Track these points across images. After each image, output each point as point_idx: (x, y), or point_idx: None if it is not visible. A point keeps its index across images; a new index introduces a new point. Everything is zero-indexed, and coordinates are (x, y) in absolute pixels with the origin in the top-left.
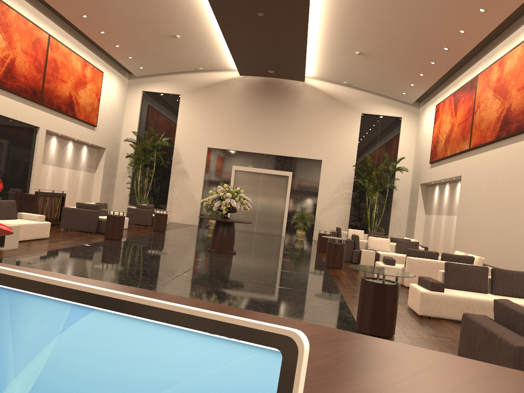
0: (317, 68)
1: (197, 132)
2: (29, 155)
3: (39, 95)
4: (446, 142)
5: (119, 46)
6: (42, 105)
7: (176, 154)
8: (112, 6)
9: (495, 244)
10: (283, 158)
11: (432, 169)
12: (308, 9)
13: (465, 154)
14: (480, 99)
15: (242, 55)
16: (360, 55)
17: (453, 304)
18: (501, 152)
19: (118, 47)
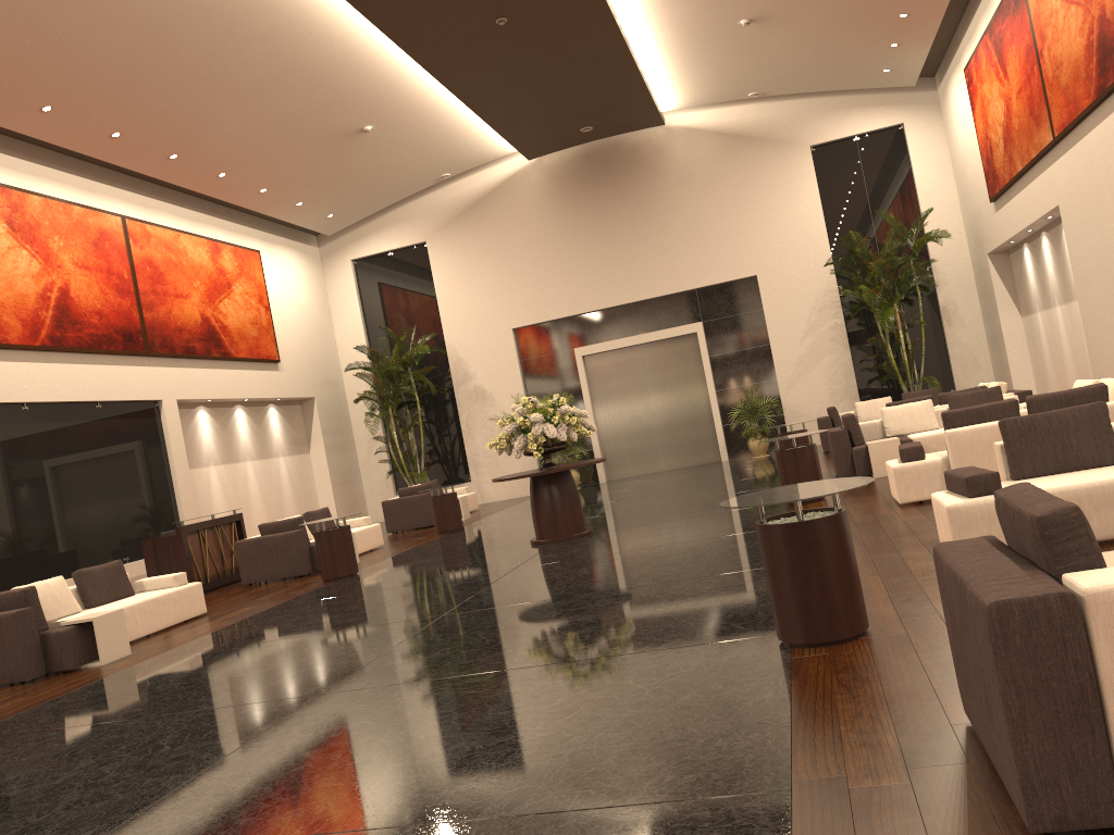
0: (679, 87)
1: (483, 304)
2: (159, 459)
3: (139, 339)
4: (1006, 142)
5: (268, 190)
6: (152, 356)
7: (456, 364)
8: (213, 117)
9: None
10: (673, 299)
11: (1000, 212)
12: None
13: (1052, 155)
14: (1041, 20)
15: (512, 117)
16: (751, 24)
17: None
18: None
19: (266, 192)
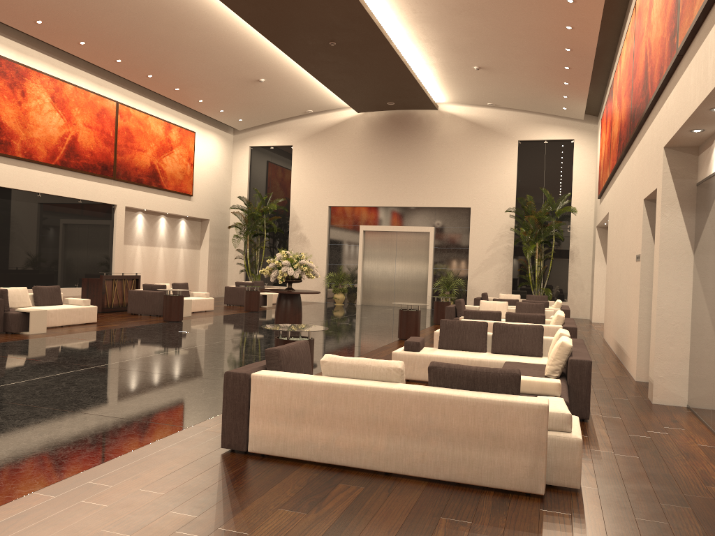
0: (445, 92)
1: (315, 188)
2: (108, 236)
3: (111, 170)
4: (603, 168)
5: (204, 101)
6: (117, 180)
7: (293, 218)
8: (173, 61)
9: (616, 298)
10: (421, 210)
11: (600, 205)
12: (379, 30)
13: (610, 184)
14: (613, 110)
15: (345, 90)
16: (481, 69)
17: (426, 364)
18: (620, 178)
19: (202, 102)
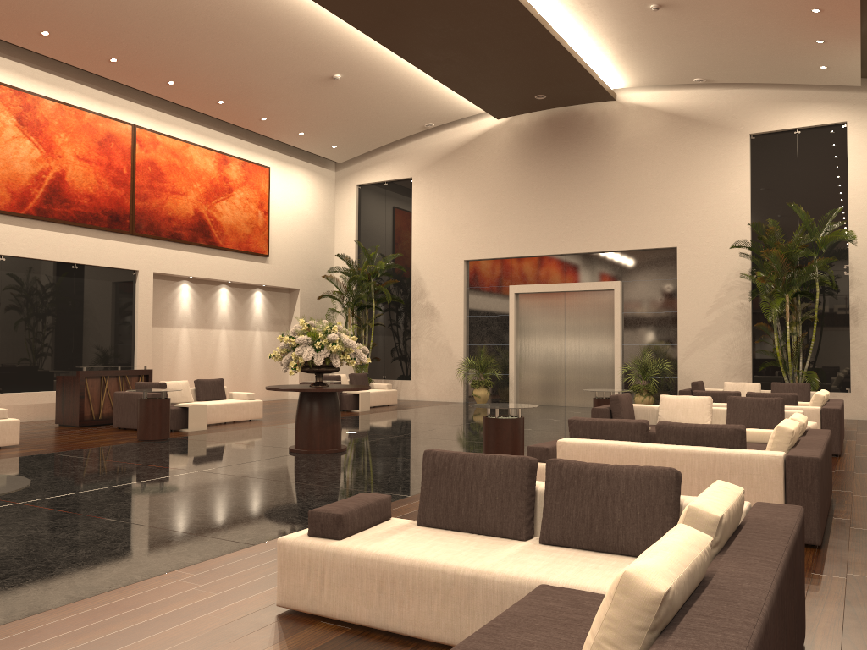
0: (621, 66)
1: (445, 236)
2: (126, 315)
3: (126, 221)
4: None
5: (268, 119)
6: (137, 236)
7: (417, 281)
8: (192, 54)
9: None
10: (600, 256)
11: None
12: None
13: None
14: None
15: (462, 79)
16: (663, 9)
17: (348, 577)
18: None
19: (267, 120)
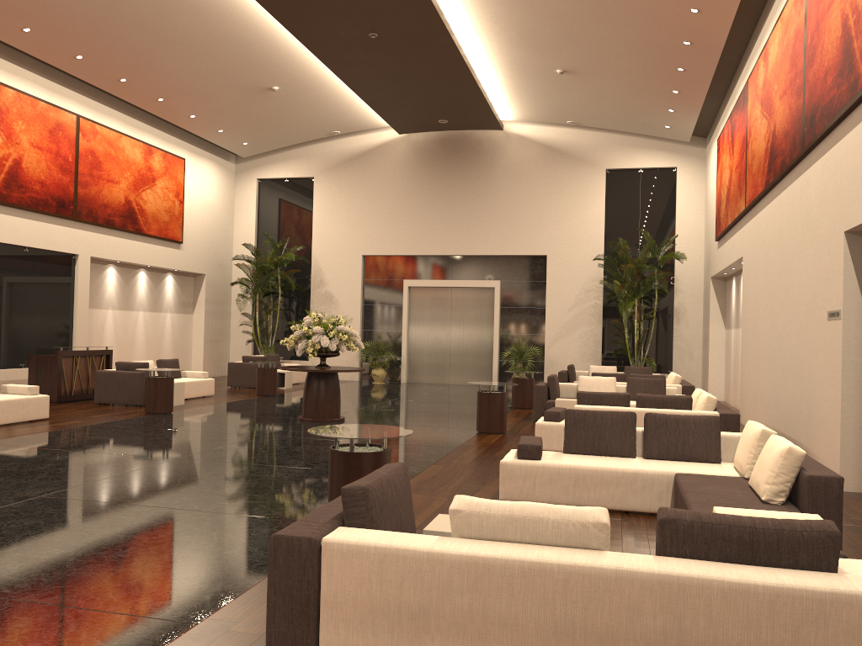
0: (514, 106)
1: (345, 232)
2: (66, 297)
3: (70, 207)
4: (727, 201)
5: (197, 116)
6: (78, 221)
7: (316, 272)
8: (155, 59)
9: (773, 371)
10: (483, 259)
11: (719, 250)
12: (438, 15)
13: (745, 219)
14: (751, 121)
15: (385, 102)
16: (565, 73)
17: (552, 479)
18: (773, 209)
19: (195, 118)
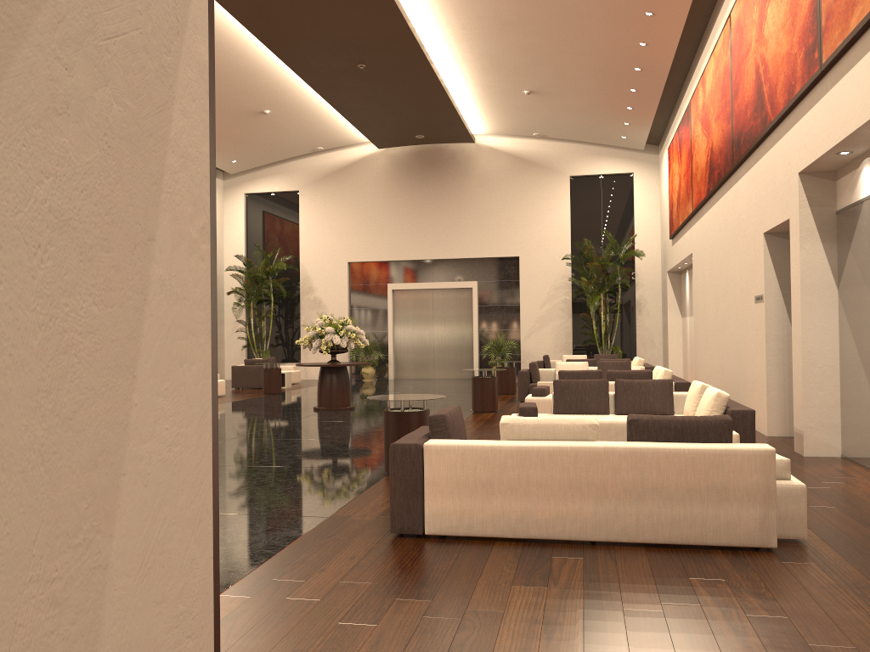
0: (485, 121)
1: (330, 241)
2: None
3: None
4: (678, 204)
5: None
6: None
7: (305, 279)
8: None
9: (718, 349)
10: (461, 262)
11: (673, 247)
12: (421, 49)
13: (693, 221)
14: (694, 136)
15: (367, 121)
16: (531, 94)
17: None
18: (713, 213)
19: None
